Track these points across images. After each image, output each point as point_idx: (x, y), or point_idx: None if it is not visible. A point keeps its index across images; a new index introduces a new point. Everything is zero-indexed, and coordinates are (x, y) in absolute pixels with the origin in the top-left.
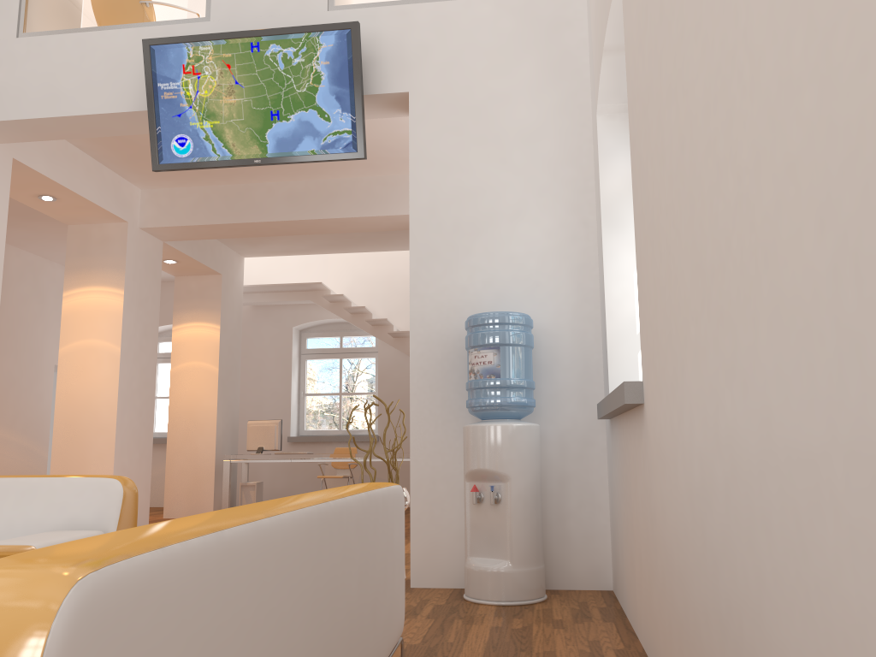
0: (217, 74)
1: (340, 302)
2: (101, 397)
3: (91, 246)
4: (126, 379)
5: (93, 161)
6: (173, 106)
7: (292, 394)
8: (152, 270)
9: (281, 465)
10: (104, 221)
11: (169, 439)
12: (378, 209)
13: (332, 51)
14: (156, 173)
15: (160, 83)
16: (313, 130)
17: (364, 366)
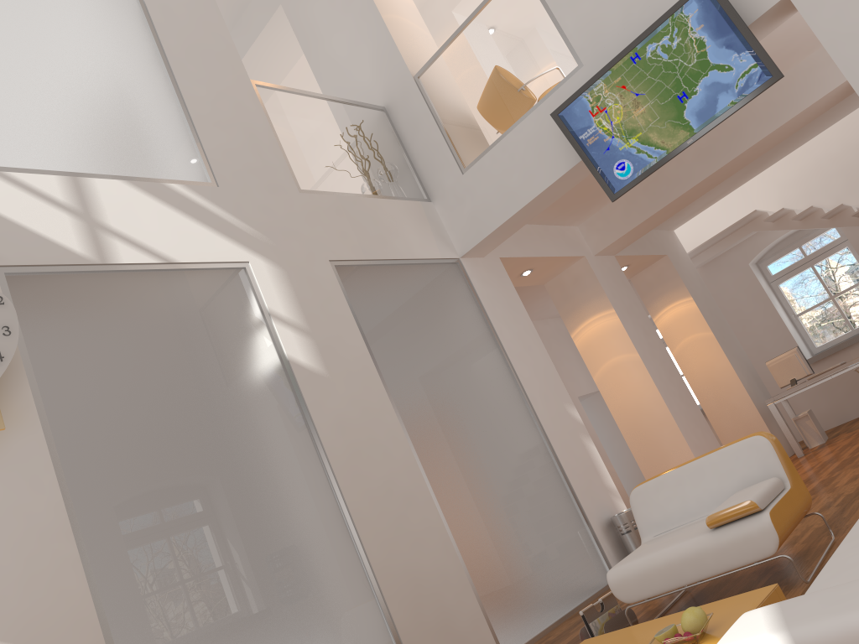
0: (618, 99)
1: (782, 217)
2: (646, 398)
3: (569, 290)
4: (655, 375)
5: (539, 226)
6: (599, 145)
7: (784, 322)
8: (621, 282)
9: (813, 389)
10: (568, 266)
11: (706, 410)
12: (788, 112)
13: (700, 14)
14: (585, 206)
15: (580, 136)
16: (722, 86)
17: (834, 262)
